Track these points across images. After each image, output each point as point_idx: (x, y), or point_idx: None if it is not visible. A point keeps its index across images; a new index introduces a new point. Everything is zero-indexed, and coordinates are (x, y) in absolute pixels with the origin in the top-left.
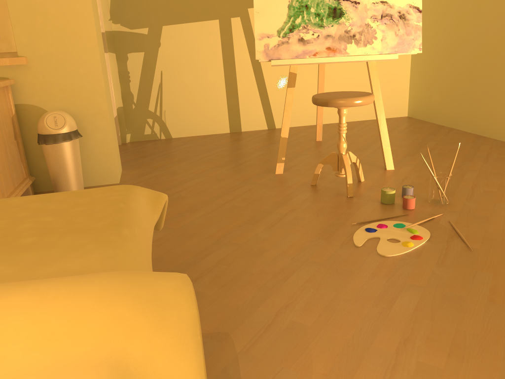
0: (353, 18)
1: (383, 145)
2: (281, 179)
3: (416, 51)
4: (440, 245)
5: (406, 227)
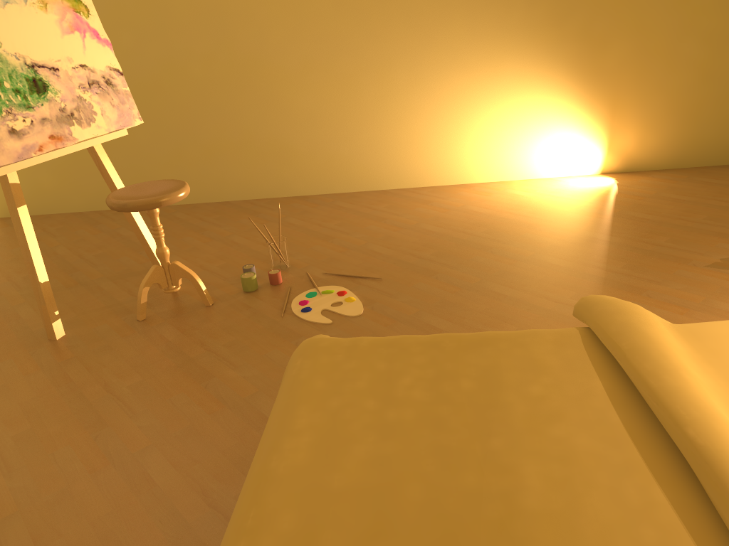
0: (62, 91)
1: (149, 243)
2: (88, 338)
3: (138, 121)
4: (362, 288)
5: (320, 291)
